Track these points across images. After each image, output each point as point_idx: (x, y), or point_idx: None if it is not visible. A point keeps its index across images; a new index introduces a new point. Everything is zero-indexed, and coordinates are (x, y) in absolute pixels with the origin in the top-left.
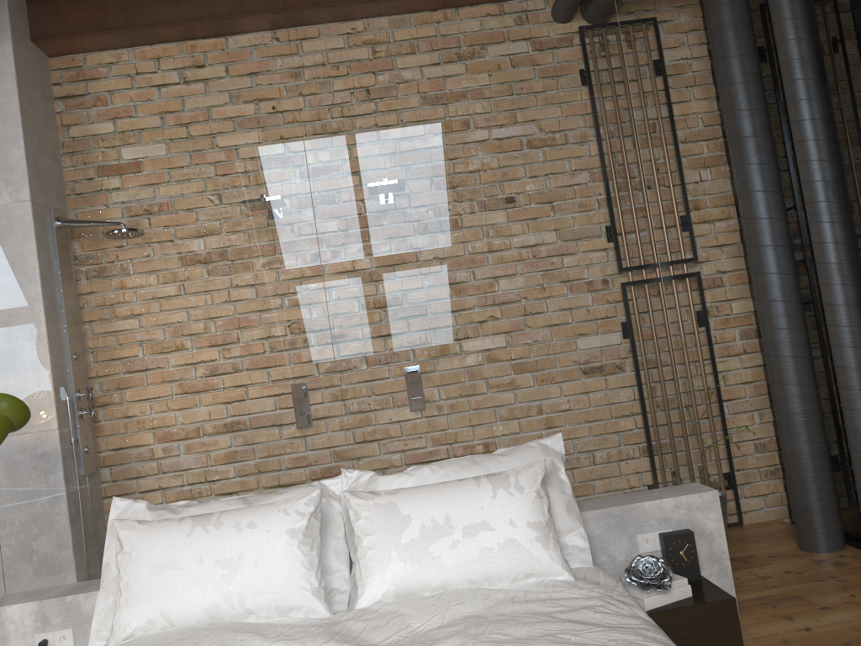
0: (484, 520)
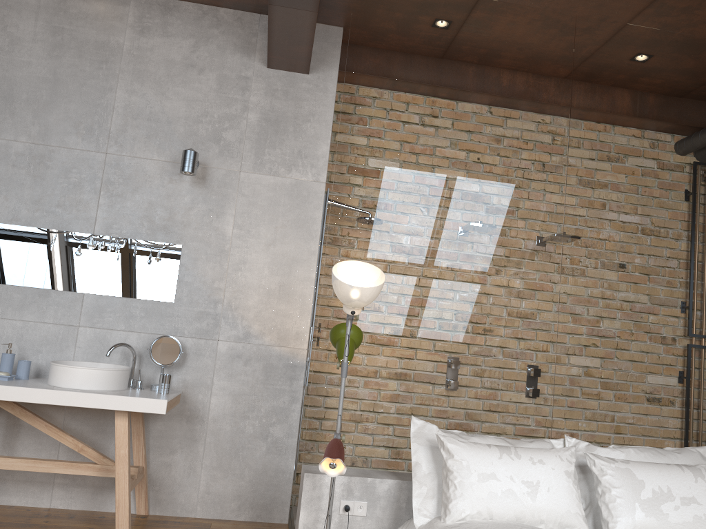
0: (693, 496)
